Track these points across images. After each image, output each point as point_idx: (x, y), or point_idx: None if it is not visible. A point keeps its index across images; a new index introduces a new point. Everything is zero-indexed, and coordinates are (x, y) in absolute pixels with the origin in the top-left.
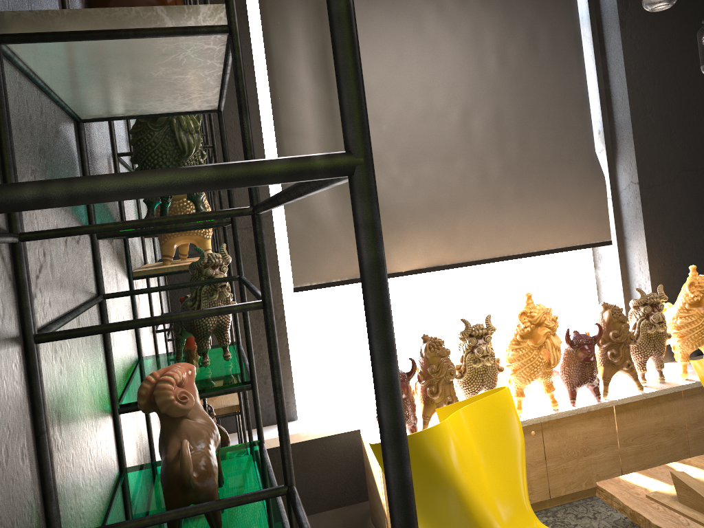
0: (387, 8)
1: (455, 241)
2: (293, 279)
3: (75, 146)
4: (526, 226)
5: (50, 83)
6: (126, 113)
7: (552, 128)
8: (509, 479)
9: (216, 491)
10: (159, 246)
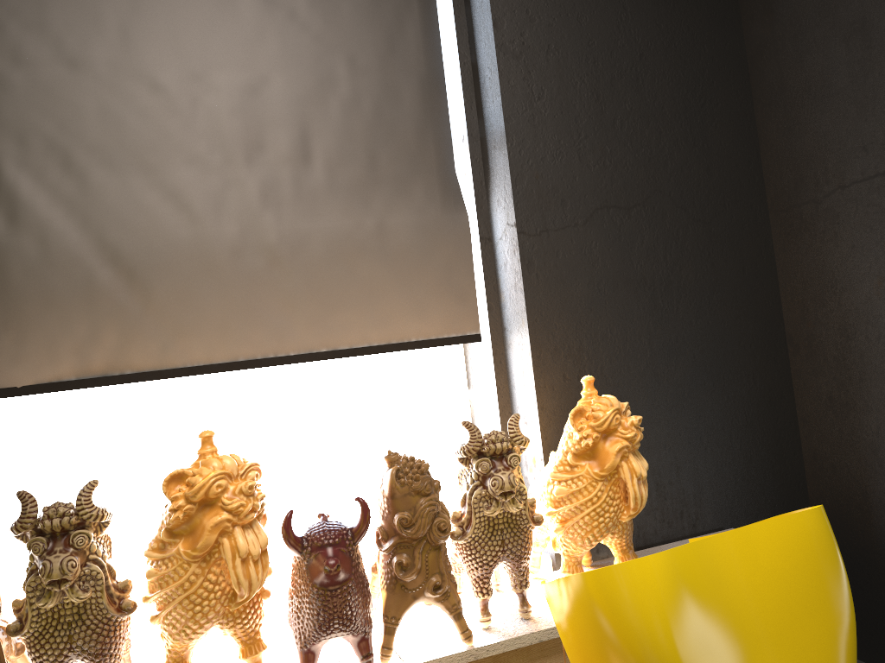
0: None
1: (147, 327)
2: None
3: None
4: (307, 302)
5: None
6: None
7: (367, 122)
8: None
9: None
10: None
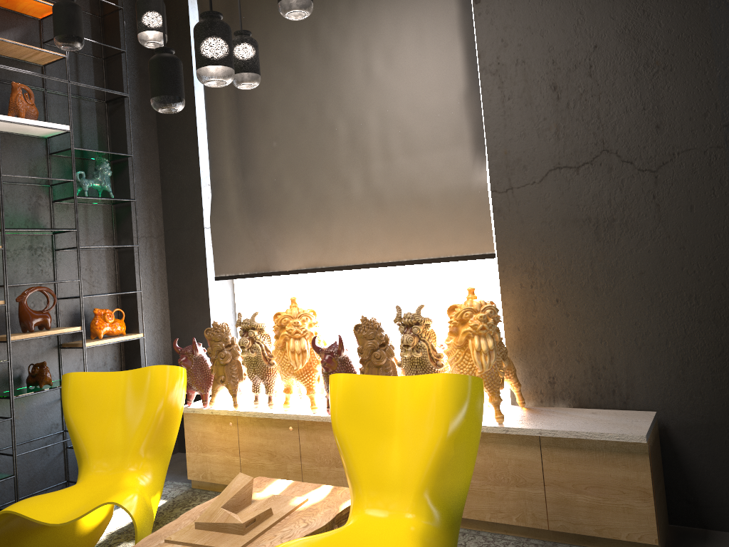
0: (280, 37)
1: (329, 246)
2: (215, 270)
3: None
4: (396, 233)
5: None
6: None
7: (428, 127)
8: (129, 432)
9: None
10: (105, 240)
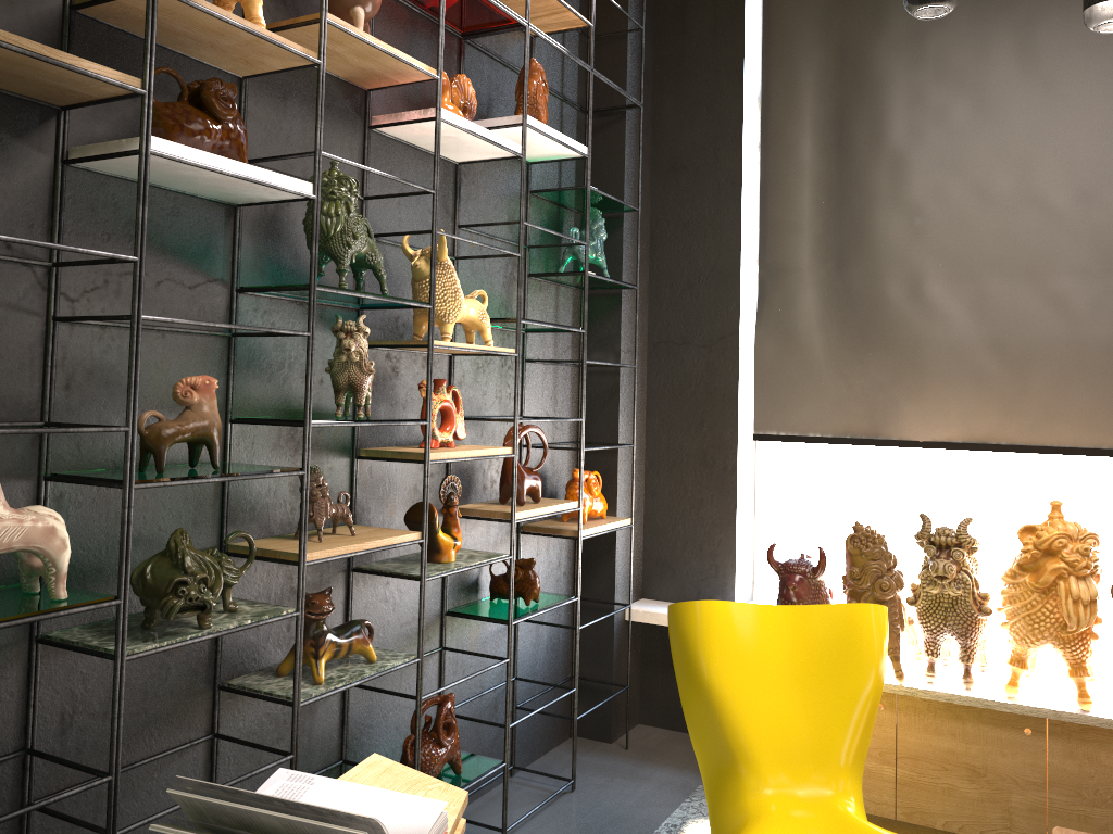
0: (949, 40)
1: (1021, 409)
2: (755, 422)
3: (223, 223)
4: None
5: (149, 182)
6: (255, 200)
7: None
8: (820, 722)
9: (162, 448)
10: (571, 350)
